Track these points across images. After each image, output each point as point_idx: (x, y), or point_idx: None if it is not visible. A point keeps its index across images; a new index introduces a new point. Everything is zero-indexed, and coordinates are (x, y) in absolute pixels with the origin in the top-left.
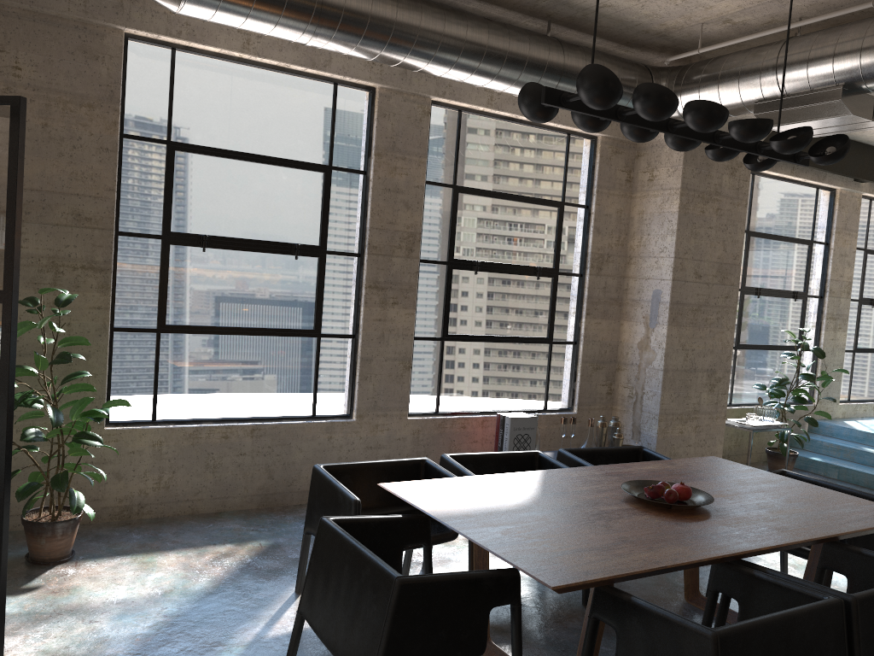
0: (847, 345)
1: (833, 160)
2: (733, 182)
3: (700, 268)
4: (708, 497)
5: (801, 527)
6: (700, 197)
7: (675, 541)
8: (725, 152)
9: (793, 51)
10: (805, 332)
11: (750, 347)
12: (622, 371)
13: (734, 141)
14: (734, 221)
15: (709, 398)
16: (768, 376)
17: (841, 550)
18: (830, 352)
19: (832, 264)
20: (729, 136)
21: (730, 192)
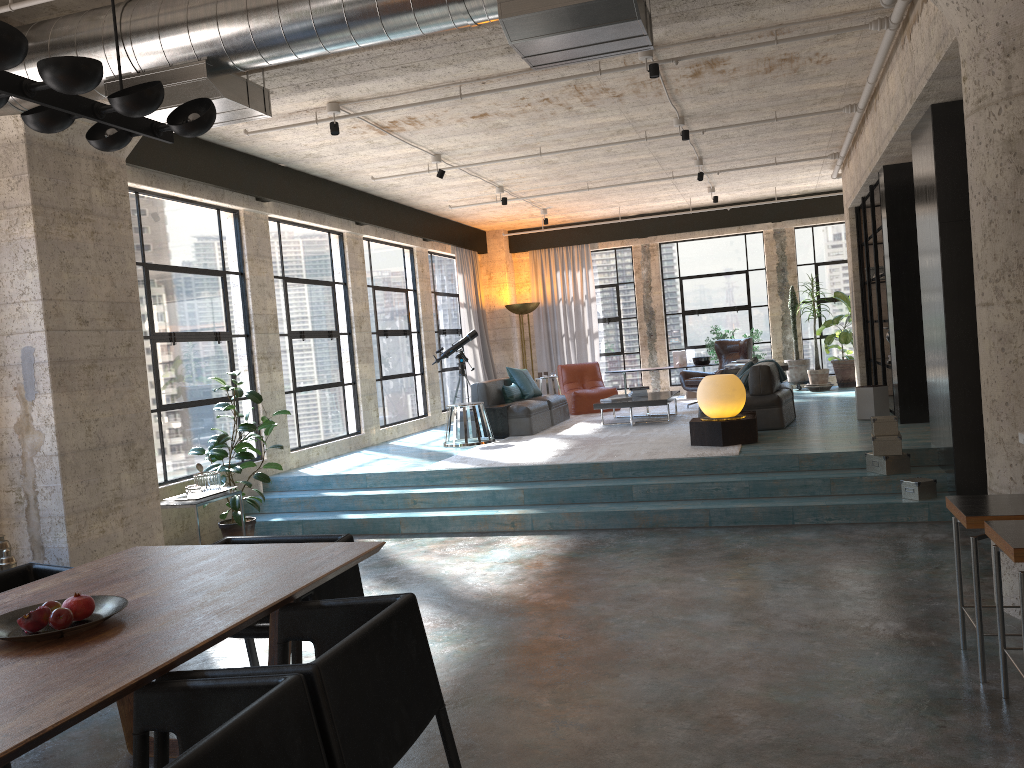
0: (287, 386)
1: (199, 129)
2: (108, 197)
3: (84, 311)
4: (121, 602)
5: (248, 599)
6: (64, 217)
7: (65, 684)
8: (51, 118)
9: (138, 15)
10: (238, 378)
11: (177, 406)
12: (0, 470)
13: (58, 97)
14: (119, 247)
15: (133, 478)
16: (206, 437)
17: (301, 611)
18: (270, 396)
19: (252, 296)
20: (44, 85)
21: (106, 210)
